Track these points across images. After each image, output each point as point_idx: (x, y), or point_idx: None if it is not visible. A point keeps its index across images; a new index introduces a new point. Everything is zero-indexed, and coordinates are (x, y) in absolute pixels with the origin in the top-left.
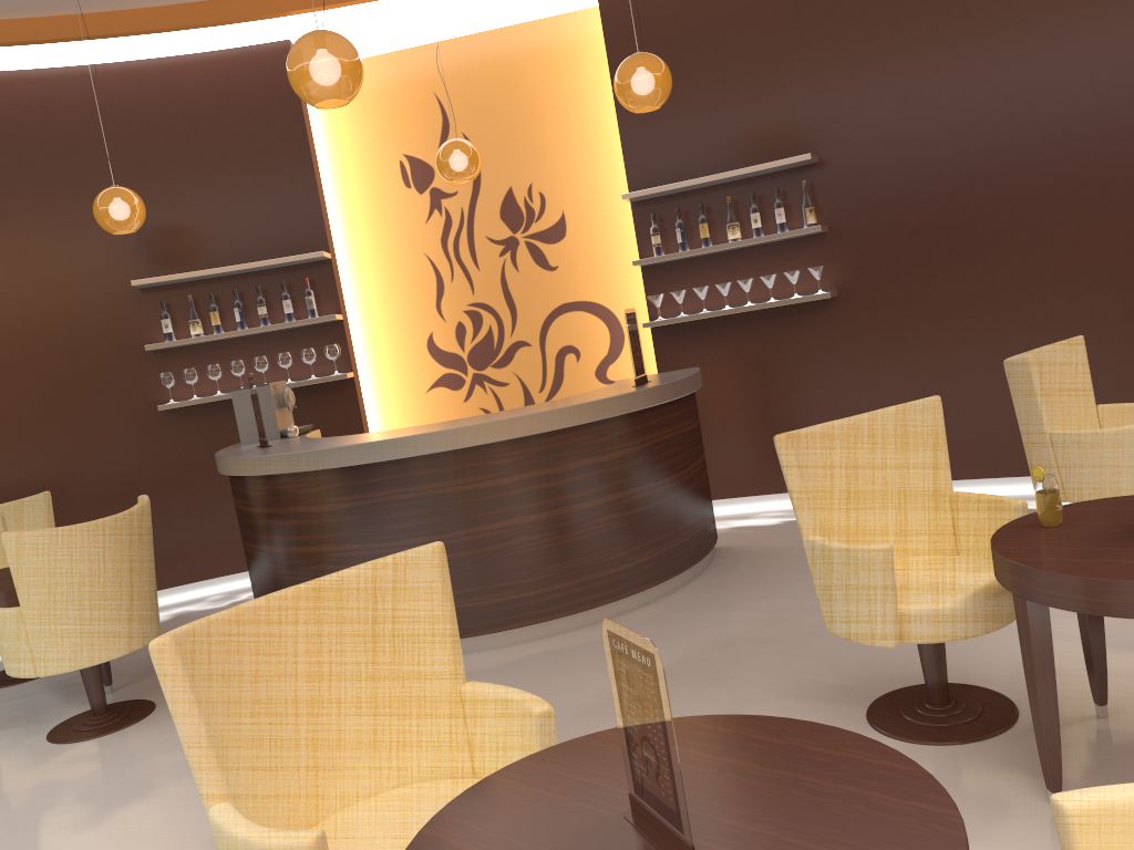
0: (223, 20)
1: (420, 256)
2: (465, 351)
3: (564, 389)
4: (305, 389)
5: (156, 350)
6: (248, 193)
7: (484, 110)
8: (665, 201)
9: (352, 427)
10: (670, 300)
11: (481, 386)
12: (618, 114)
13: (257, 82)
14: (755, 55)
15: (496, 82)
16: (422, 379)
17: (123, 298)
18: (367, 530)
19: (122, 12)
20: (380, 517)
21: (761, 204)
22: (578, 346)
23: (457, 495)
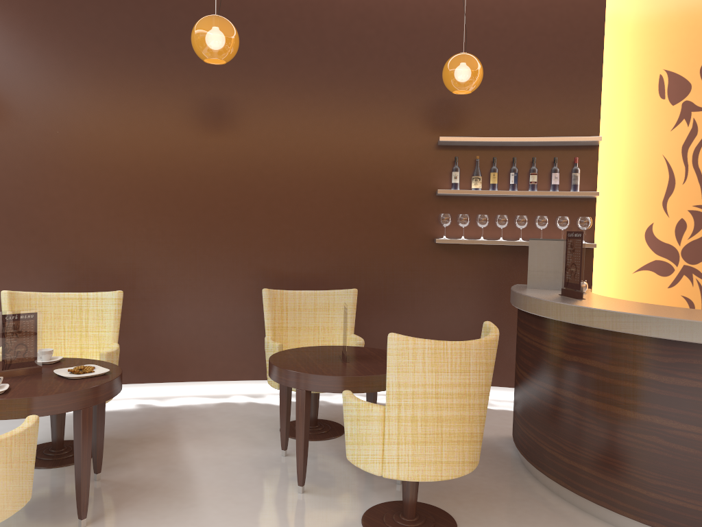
0: None
1: (658, 157)
2: (681, 245)
3: None
4: None
5: (439, 195)
6: (541, 81)
7: None
8: None
9: None
10: None
11: (688, 278)
12: None
13: None
14: None
15: None
16: (632, 260)
17: (425, 150)
18: None
19: None
20: None
21: None
22: None
23: None
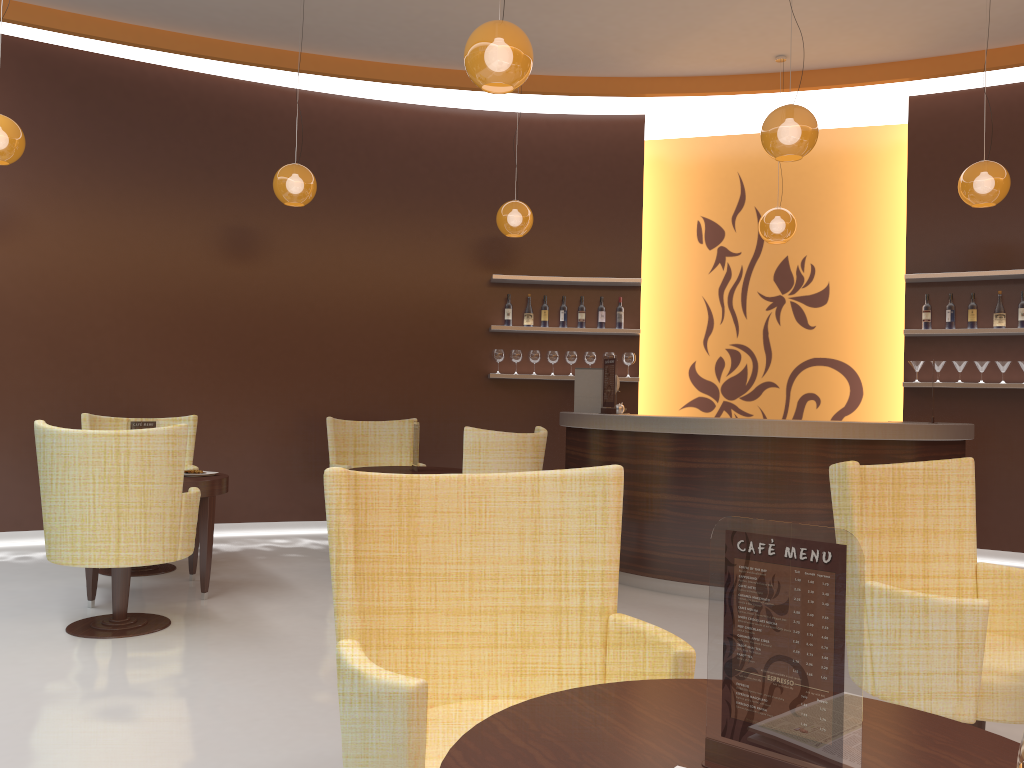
0: (607, 92)
1: (698, 298)
2: (720, 381)
3: None
4: None
5: (493, 331)
6: (587, 224)
7: (777, 192)
8: (936, 287)
9: None
10: (926, 368)
11: (727, 413)
12: (908, 210)
13: (613, 142)
14: None
15: (792, 172)
16: (678, 397)
17: (478, 287)
18: (709, 488)
19: (535, 76)
20: (723, 480)
21: None
22: (820, 395)
23: (791, 474)
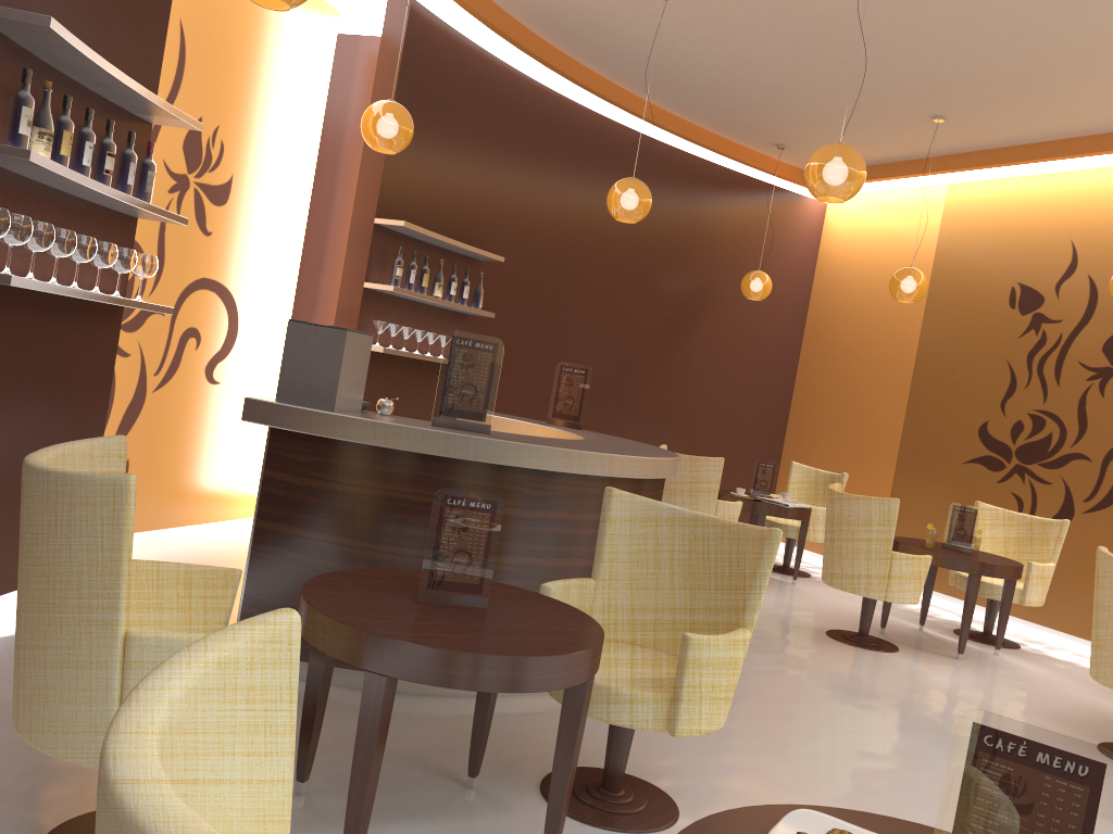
0: None
1: None
2: None
3: (176, 377)
4: (77, 304)
5: None
6: None
7: (207, 11)
8: (393, 236)
9: (102, 383)
10: (372, 328)
11: None
12: None
13: None
14: (472, 156)
15: None
16: None
17: None
18: None
19: None
20: None
21: (443, 273)
22: (201, 332)
23: None
